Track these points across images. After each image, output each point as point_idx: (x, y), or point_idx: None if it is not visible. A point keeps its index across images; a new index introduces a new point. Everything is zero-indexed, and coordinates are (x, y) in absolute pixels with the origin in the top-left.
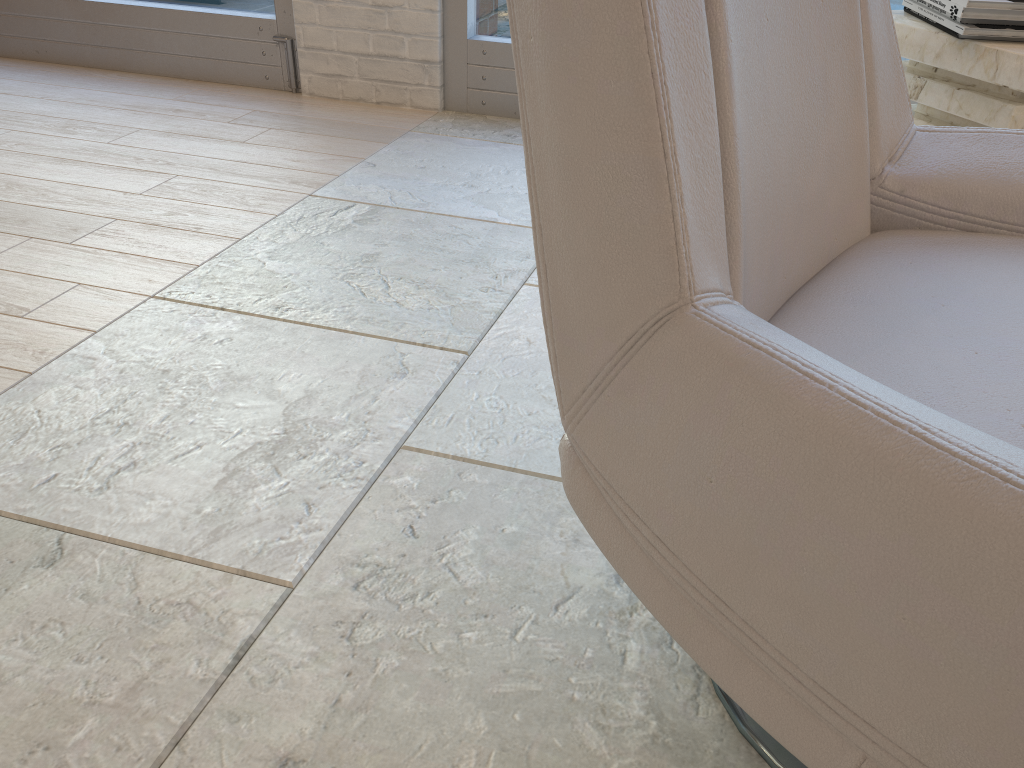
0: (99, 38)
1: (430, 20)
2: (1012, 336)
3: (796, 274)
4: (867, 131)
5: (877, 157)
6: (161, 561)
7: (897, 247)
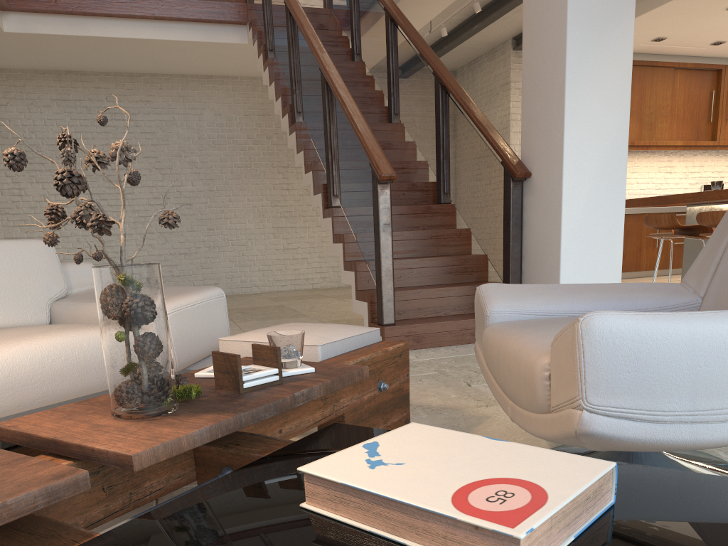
0: None
1: None
2: None
3: None
4: None
5: None
6: None
7: None
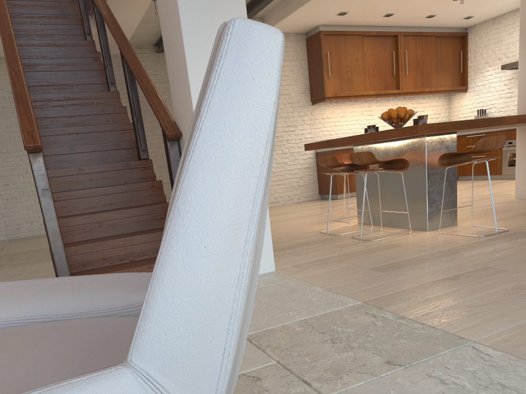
0: None
1: None
2: (59, 350)
3: None
4: None
5: None
6: (368, 378)
7: None
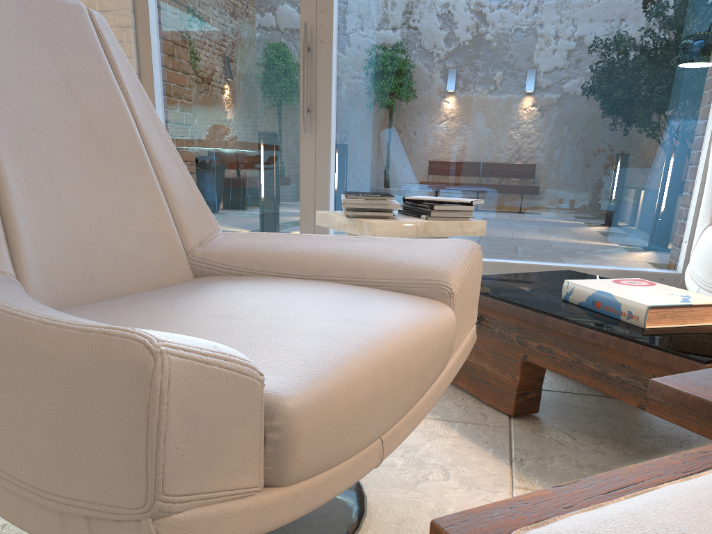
0: None
1: None
2: (183, 300)
3: (122, 288)
4: (174, 229)
5: (189, 242)
6: None
7: (195, 281)
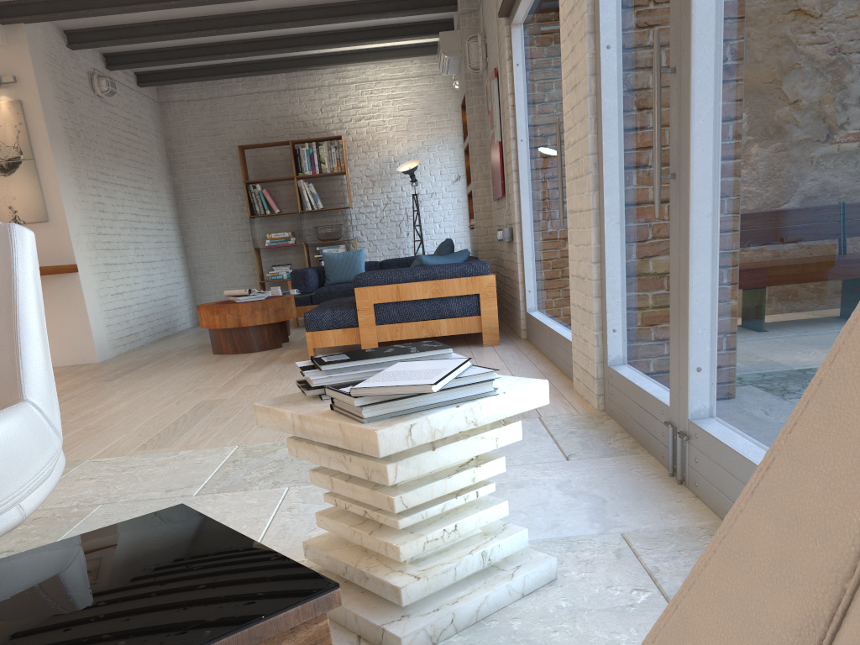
0: (551, 346)
1: (593, 351)
2: None
3: None
4: None
5: None
6: None
7: None
